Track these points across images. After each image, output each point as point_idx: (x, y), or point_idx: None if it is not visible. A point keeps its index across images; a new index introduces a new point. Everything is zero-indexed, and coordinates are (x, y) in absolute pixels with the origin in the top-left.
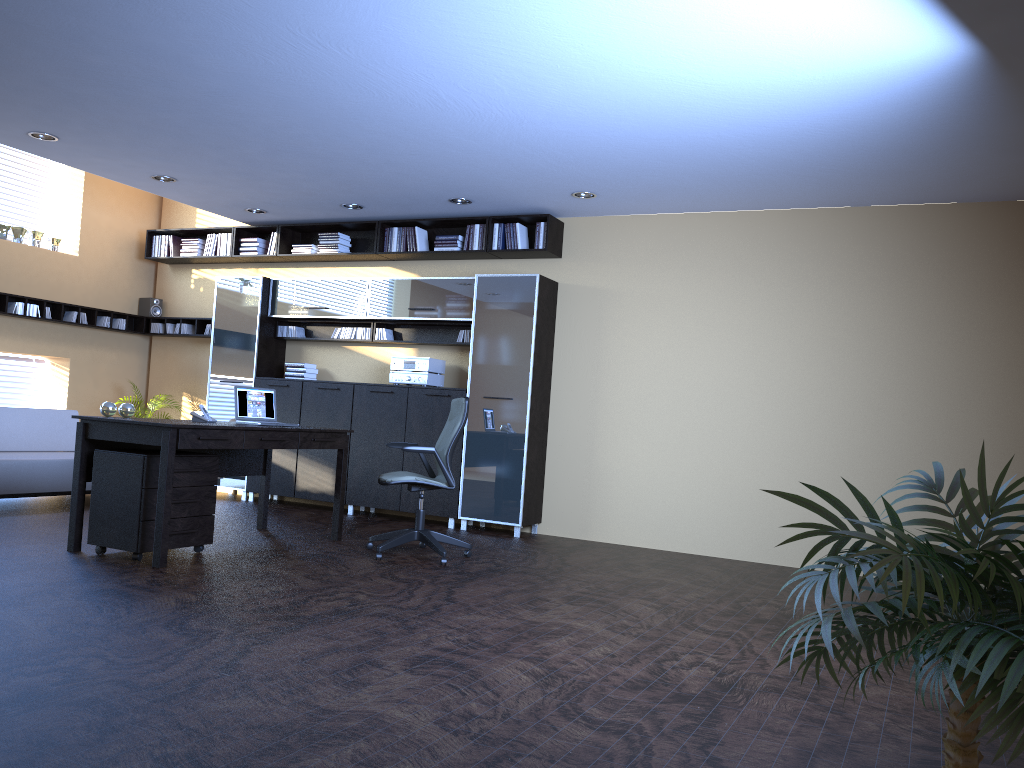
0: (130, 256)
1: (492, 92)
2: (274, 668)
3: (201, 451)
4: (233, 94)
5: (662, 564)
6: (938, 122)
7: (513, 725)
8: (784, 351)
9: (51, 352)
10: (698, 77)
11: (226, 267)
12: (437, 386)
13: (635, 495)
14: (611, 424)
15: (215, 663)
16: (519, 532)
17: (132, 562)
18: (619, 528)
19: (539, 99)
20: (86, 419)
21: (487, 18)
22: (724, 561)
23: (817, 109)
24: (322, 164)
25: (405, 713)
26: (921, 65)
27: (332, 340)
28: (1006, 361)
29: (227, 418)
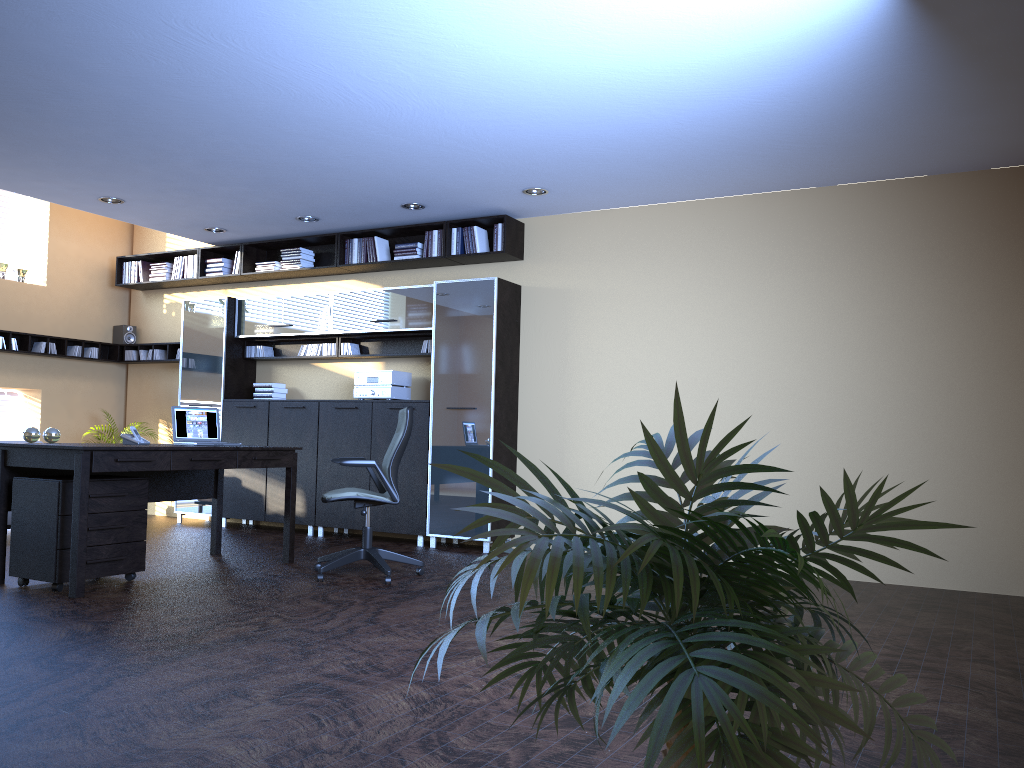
0: (102, 284)
1: (399, 80)
2: (124, 702)
3: (141, 475)
4: (140, 101)
5: None
6: (879, 83)
7: (356, 760)
8: (754, 344)
9: (21, 384)
10: (606, 47)
11: (196, 290)
12: (404, 399)
13: None
14: (581, 430)
15: (61, 699)
16: (488, 547)
17: (51, 593)
18: None
19: (450, 85)
20: (4, 446)
21: None
22: None
23: (745, 76)
24: (260, 174)
25: (239, 750)
26: (840, 16)
27: (299, 358)
28: (989, 341)
29: None
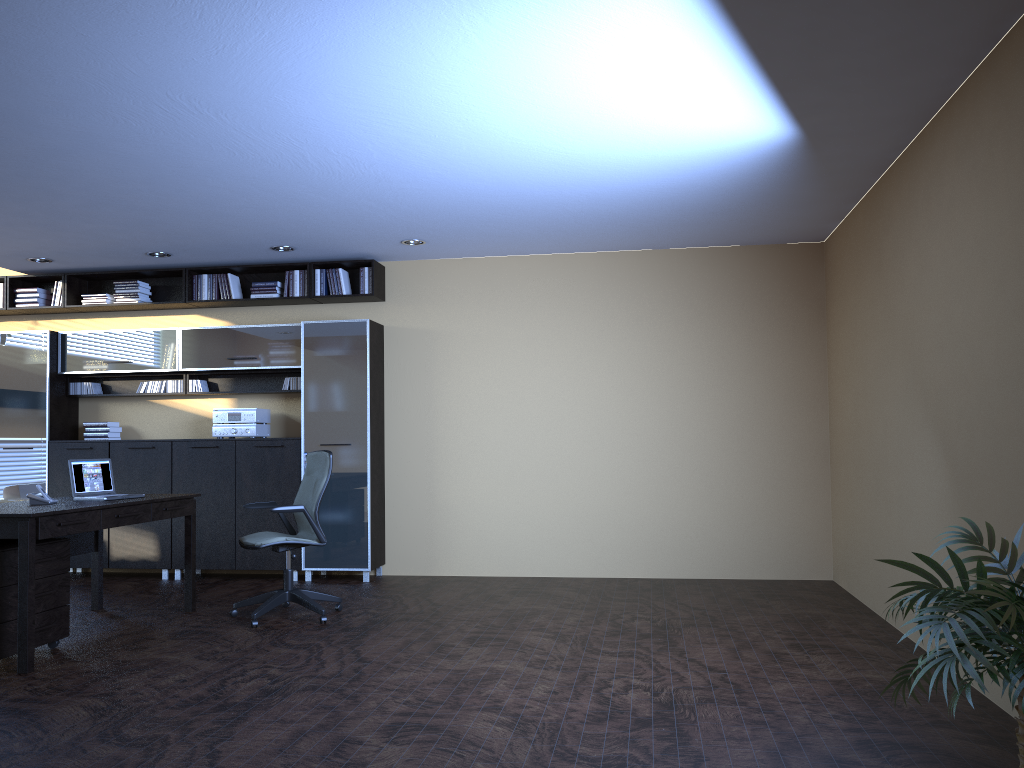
0: None
1: (361, 155)
2: (260, 765)
3: None
4: (71, 151)
5: (520, 591)
6: (747, 186)
7: None
8: (605, 381)
9: None
10: (562, 148)
11: None
12: (264, 436)
13: (478, 527)
14: (448, 460)
15: None
16: (369, 576)
17: None
18: (464, 560)
19: (405, 162)
20: None
21: (385, 94)
22: (569, 580)
23: (654, 174)
24: (143, 216)
25: None
26: (750, 144)
27: (138, 395)
28: (790, 380)
29: (16, 489)
